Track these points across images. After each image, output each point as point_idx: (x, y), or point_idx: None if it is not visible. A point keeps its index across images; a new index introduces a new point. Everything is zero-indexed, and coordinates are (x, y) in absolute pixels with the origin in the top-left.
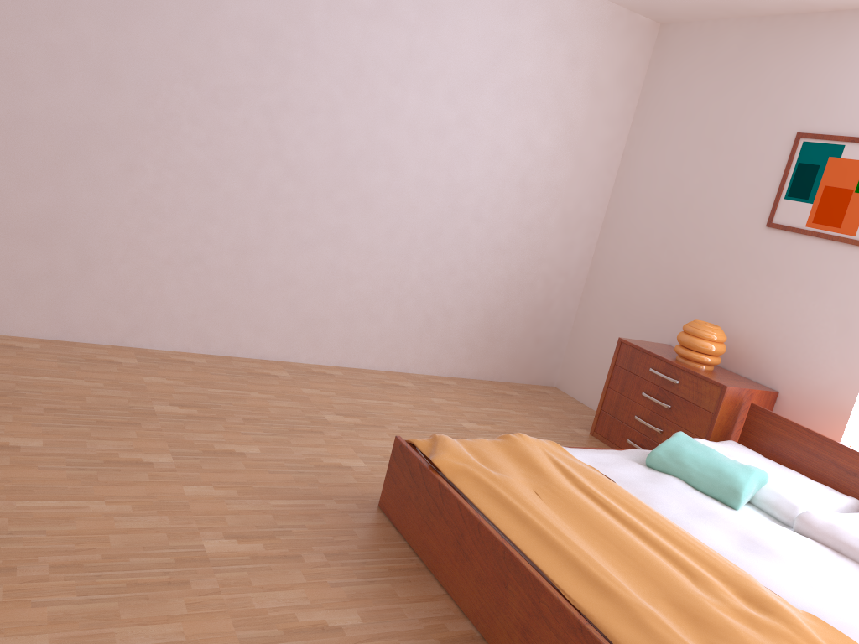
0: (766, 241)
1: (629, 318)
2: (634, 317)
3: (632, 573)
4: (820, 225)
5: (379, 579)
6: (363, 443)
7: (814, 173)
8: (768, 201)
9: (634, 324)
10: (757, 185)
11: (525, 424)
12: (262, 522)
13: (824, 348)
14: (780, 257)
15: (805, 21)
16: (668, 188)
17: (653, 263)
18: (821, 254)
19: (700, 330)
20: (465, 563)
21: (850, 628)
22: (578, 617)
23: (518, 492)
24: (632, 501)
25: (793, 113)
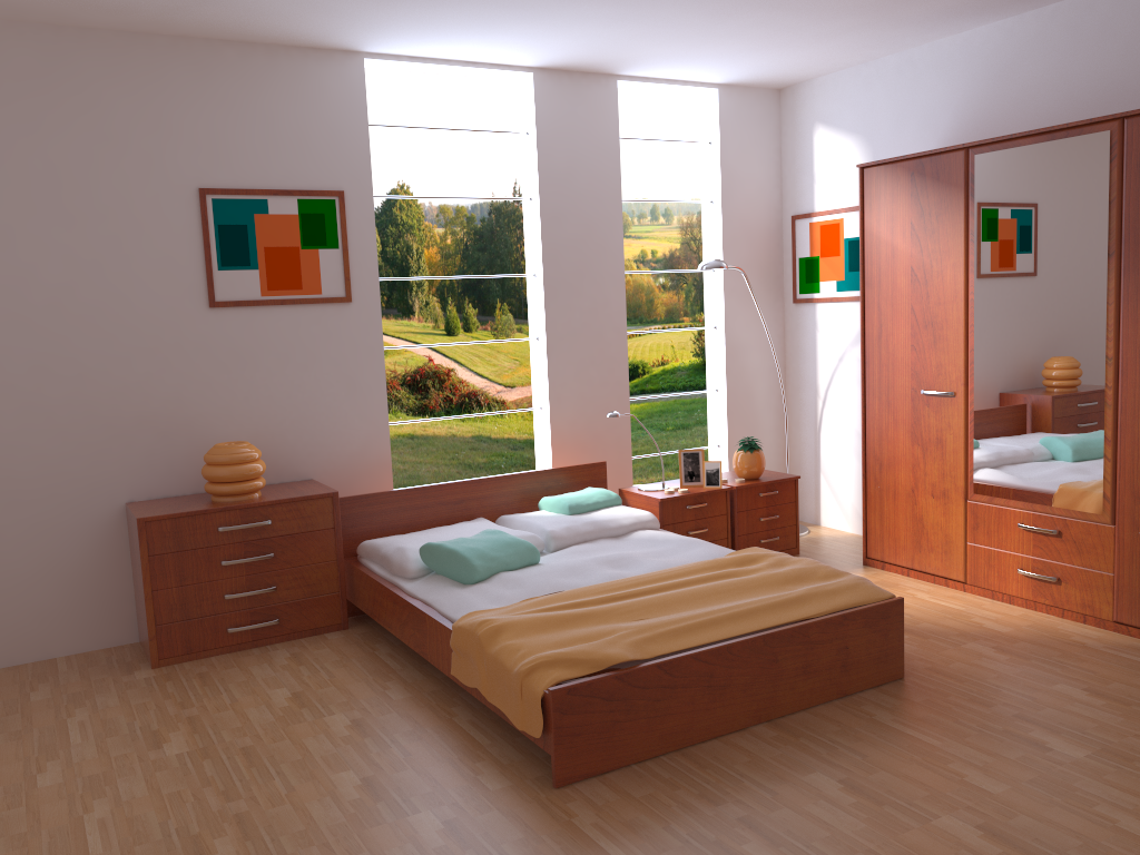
0: (217, 325)
1: (26, 500)
2: (37, 495)
3: (751, 593)
4: (279, 290)
5: (731, 771)
6: (334, 822)
7: (244, 234)
8: (197, 277)
9: (44, 505)
10: (170, 260)
11: (140, 708)
12: (689, 854)
13: (340, 414)
14: (246, 338)
15: (140, 43)
16: (1, 288)
17: (32, 406)
18: (293, 321)
19: (250, 452)
20: (725, 692)
21: (722, 550)
22: (838, 614)
23: (661, 621)
24: (610, 584)
25: (179, 164)
